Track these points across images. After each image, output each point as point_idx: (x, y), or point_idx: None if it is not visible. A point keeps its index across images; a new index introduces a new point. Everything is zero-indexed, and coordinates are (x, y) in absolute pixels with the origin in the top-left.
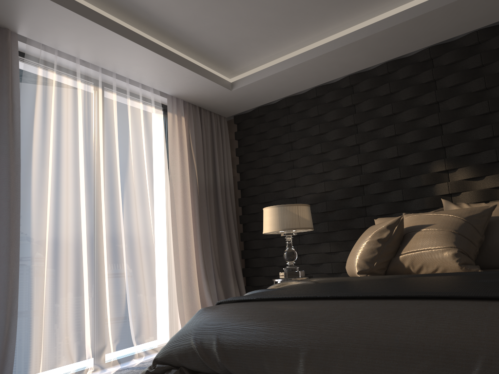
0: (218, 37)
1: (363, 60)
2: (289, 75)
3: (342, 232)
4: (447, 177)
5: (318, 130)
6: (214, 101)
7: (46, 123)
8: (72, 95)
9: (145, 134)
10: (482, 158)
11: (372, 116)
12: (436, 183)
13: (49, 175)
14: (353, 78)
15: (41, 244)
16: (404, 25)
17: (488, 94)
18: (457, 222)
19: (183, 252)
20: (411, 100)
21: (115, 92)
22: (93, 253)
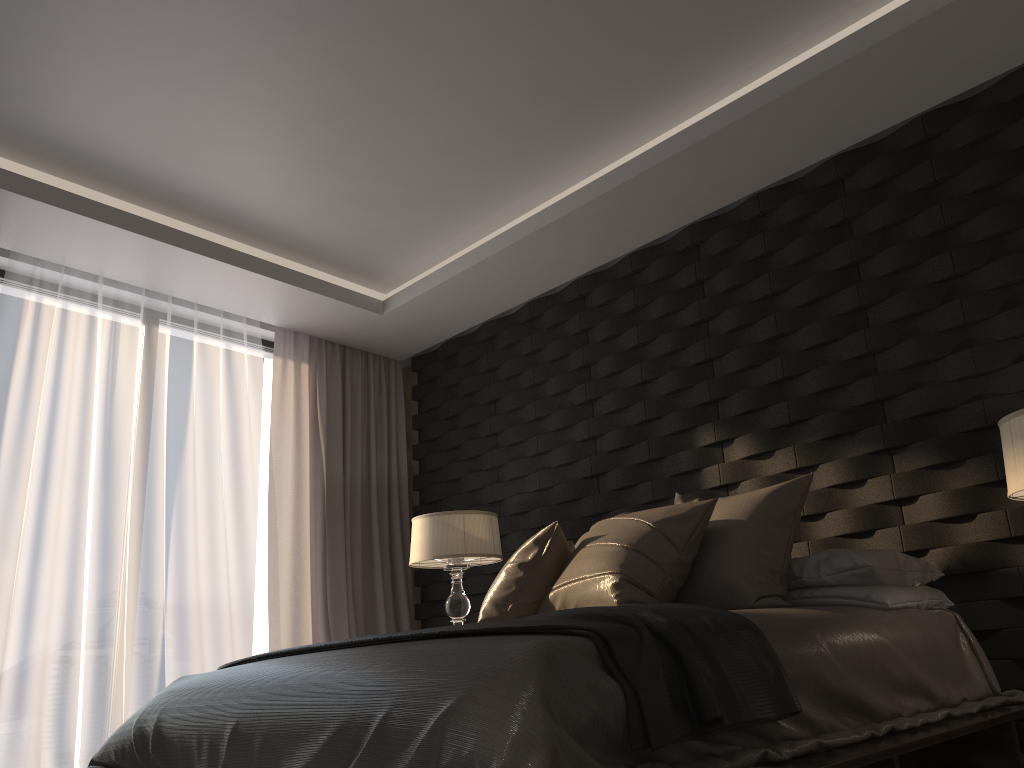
0: (329, 229)
1: (585, 252)
2: (470, 284)
3: None
4: (721, 455)
5: (532, 378)
6: (361, 333)
7: (31, 383)
8: (86, 335)
9: (227, 395)
10: (770, 418)
11: (612, 349)
12: (703, 467)
13: (28, 466)
14: (582, 284)
15: (2, 581)
16: (617, 192)
17: (778, 303)
18: (640, 529)
19: (289, 603)
20: (667, 319)
21: (168, 327)
22: (103, 601)
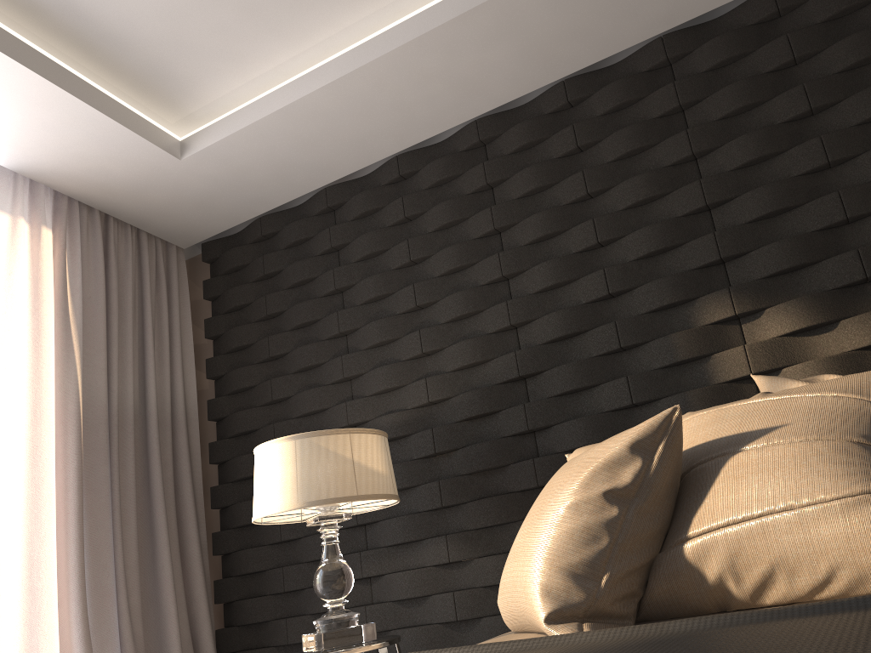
0: None
1: (508, 70)
2: (328, 114)
3: (477, 505)
4: (740, 334)
5: (407, 254)
6: (139, 193)
7: None
8: None
9: None
10: (824, 277)
11: (537, 207)
12: (713, 353)
13: None
14: (485, 126)
15: None
16: None
17: (816, 126)
18: (860, 411)
19: (18, 599)
20: (628, 160)
21: None
22: None
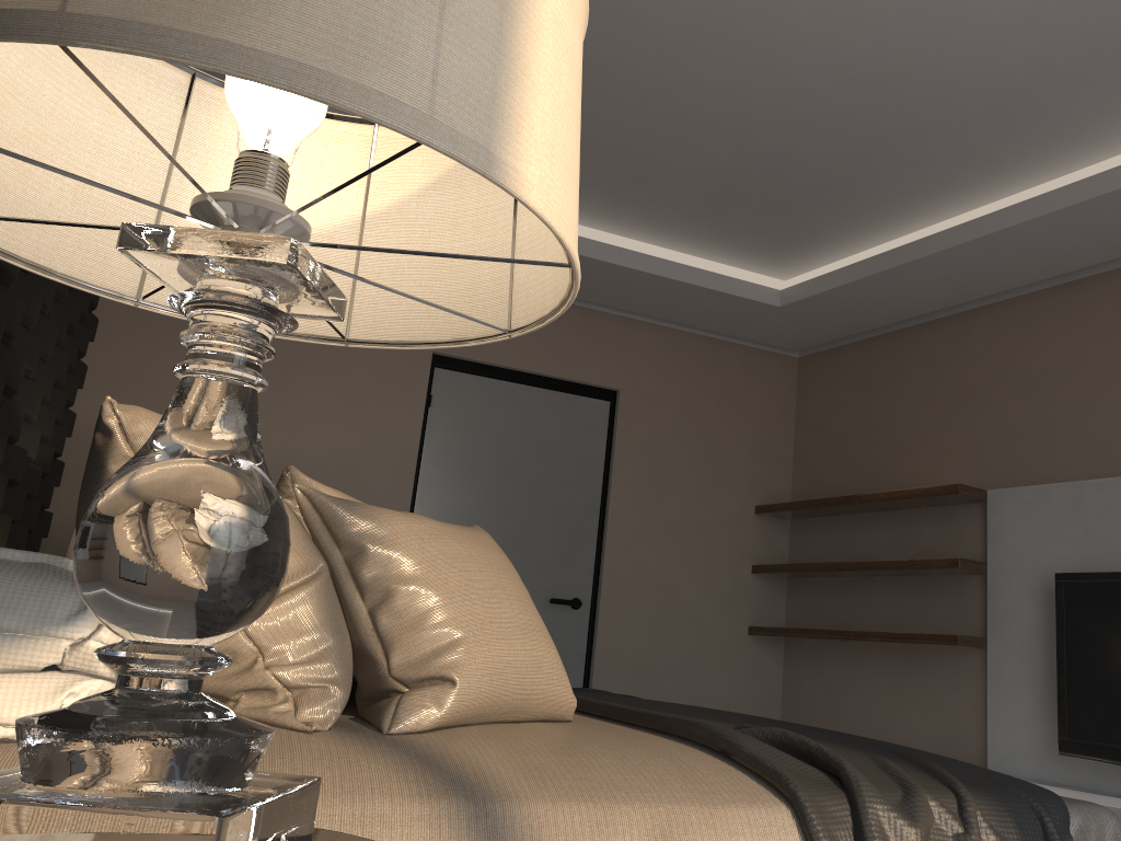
0: None
1: None
2: None
3: None
4: None
5: None
6: None
7: None
8: None
9: None
10: None
11: None
12: None
13: None
14: None
15: None
16: None
17: None
18: None
19: None
20: None
21: None
22: None
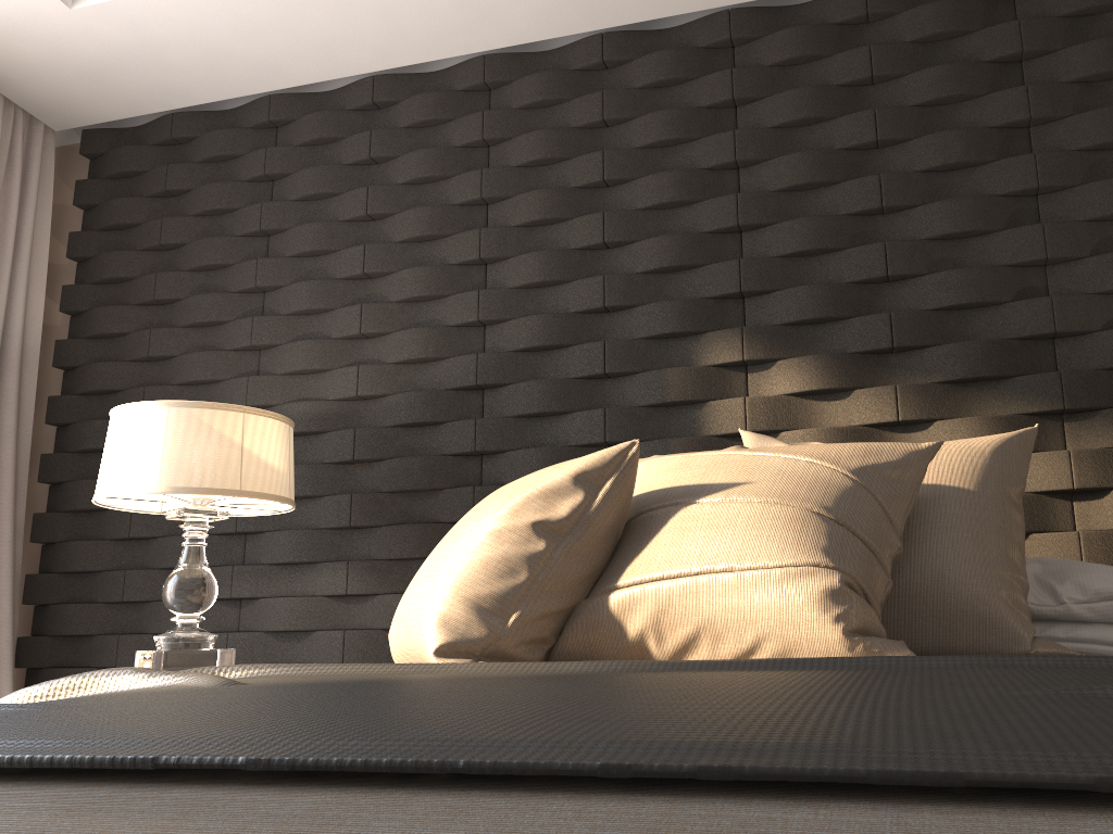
0: None
1: (535, 2)
2: None
3: (395, 531)
4: (743, 384)
5: (364, 205)
6: (2, 40)
7: None
8: None
9: None
10: (848, 337)
11: (539, 183)
12: (709, 400)
13: None
14: (494, 65)
15: None
16: None
17: (878, 162)
18: (830, 482)
19: None
20: (660, 151)
21: None
22: None
